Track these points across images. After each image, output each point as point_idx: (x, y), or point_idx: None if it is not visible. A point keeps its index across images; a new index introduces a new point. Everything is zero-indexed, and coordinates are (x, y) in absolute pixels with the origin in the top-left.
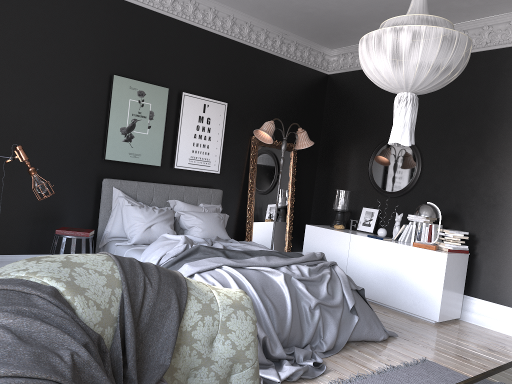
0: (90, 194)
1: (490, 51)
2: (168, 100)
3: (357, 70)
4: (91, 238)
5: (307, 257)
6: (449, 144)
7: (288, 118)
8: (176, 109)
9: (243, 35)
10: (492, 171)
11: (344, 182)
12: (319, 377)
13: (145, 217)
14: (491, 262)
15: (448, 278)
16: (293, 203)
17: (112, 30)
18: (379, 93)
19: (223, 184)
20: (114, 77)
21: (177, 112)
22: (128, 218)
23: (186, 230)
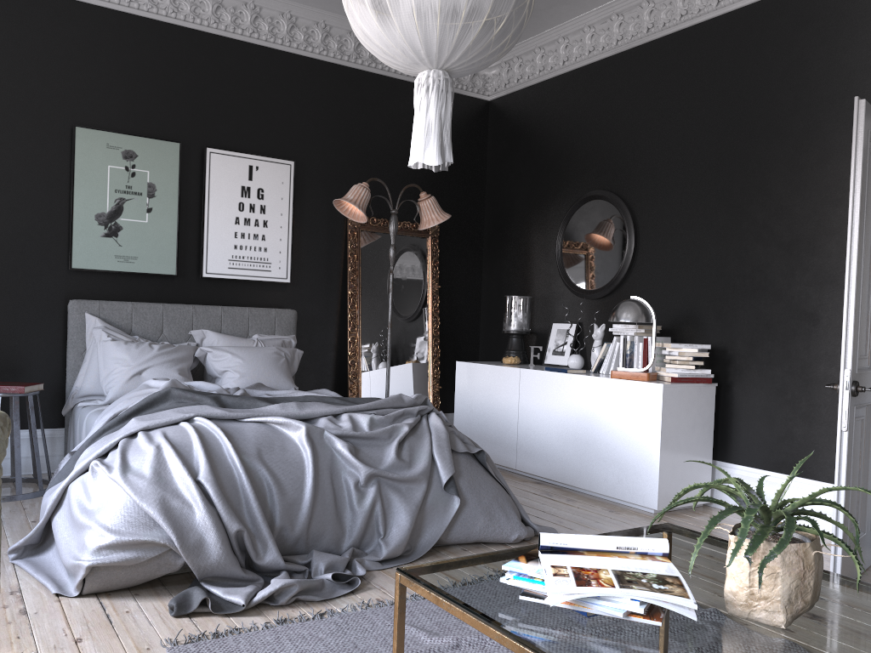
0: (51, 327)
1: (727, 15)
2: (180, 162)
3: (530, 85)
4: (31, 396)
5: (382, 401)
6: (675, 191)
7: (417, 181)
8: (198, 177)
9: (313, 44)
10: (745, 229)
11: (523, 283)
12: (338, 599)
13: (132, 357)
14: (755, 396)
15: (672, 430)
16: (437, 328)
17: (68, 54)
18: (565, 120)
19: (301, 300)
20: (77, 131)
21: (201, 182)
22: (105, 362)
23: (218, 379)
